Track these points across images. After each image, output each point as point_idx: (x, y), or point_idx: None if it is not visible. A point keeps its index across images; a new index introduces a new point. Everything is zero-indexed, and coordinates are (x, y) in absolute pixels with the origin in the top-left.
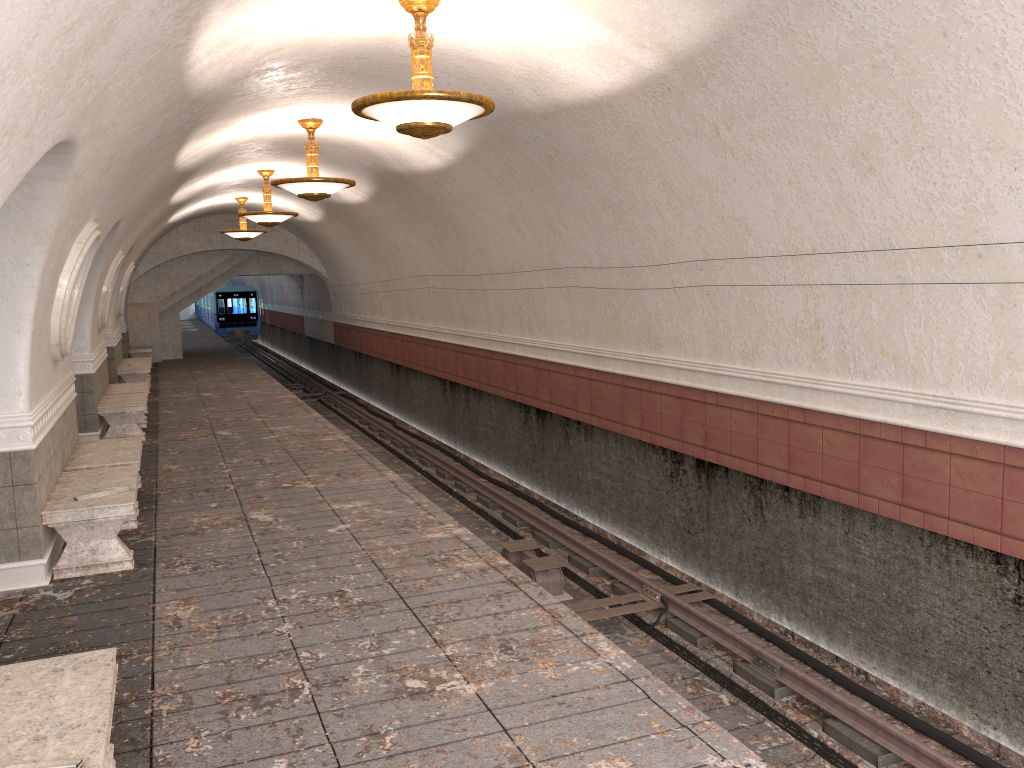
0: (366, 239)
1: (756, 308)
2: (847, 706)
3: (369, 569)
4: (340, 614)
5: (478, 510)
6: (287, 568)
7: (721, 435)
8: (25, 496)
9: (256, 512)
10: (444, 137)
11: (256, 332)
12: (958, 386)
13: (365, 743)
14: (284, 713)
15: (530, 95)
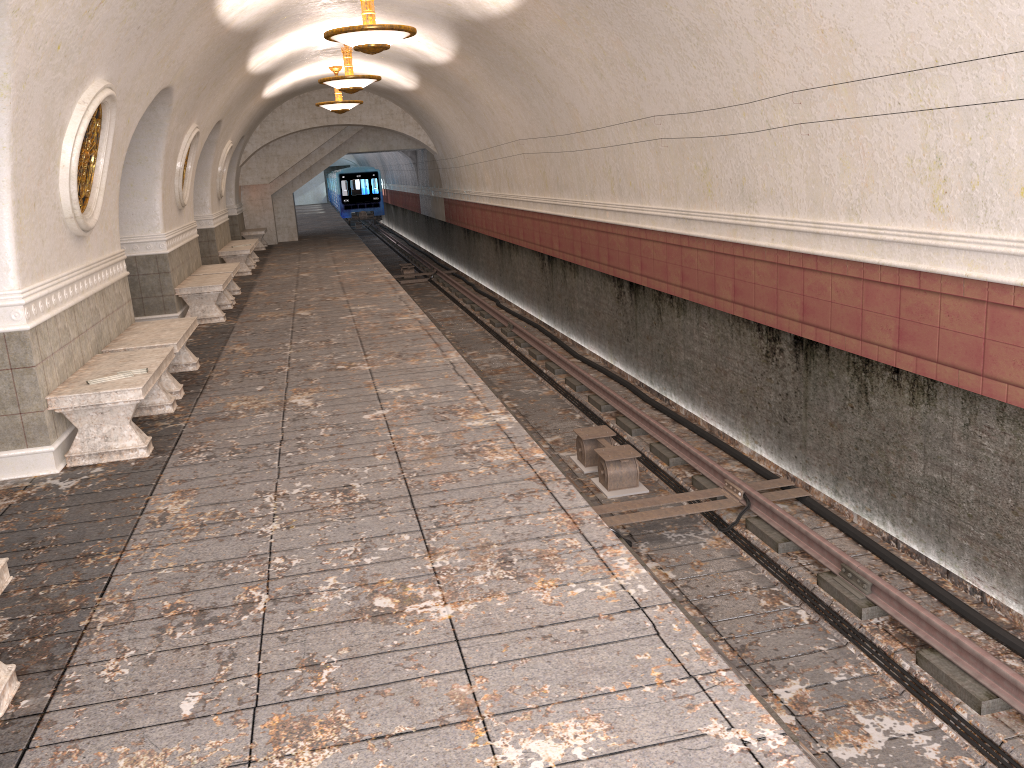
0: (462, 105)
1: (864, 147)
2: (948, 636)
3: (388, 461)
4: (336, 513)
5: (565, 393)
6: (303, 459)
7: (821, 307)
8: (25, 380)
9: (298, 396)
10: None
11: (380, 213)
12: None
13: (297, 677)
14: (224, 633)
15: None
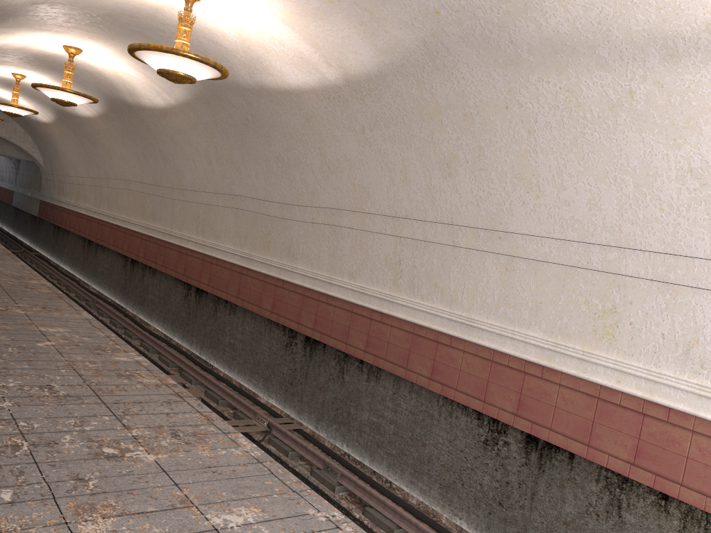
0: (85, 144)
1: (364, 245)
2: (380, 499)
3: (71, 374)
4: (50, 400)
5: (140, 352)
6: (5, 365)
7: (326, 323)
8: None
9: None
10: (172, 87)
11: None
12: (475, 311)
13: (73, 484)
14: (8, 460)
15: (245, 75)
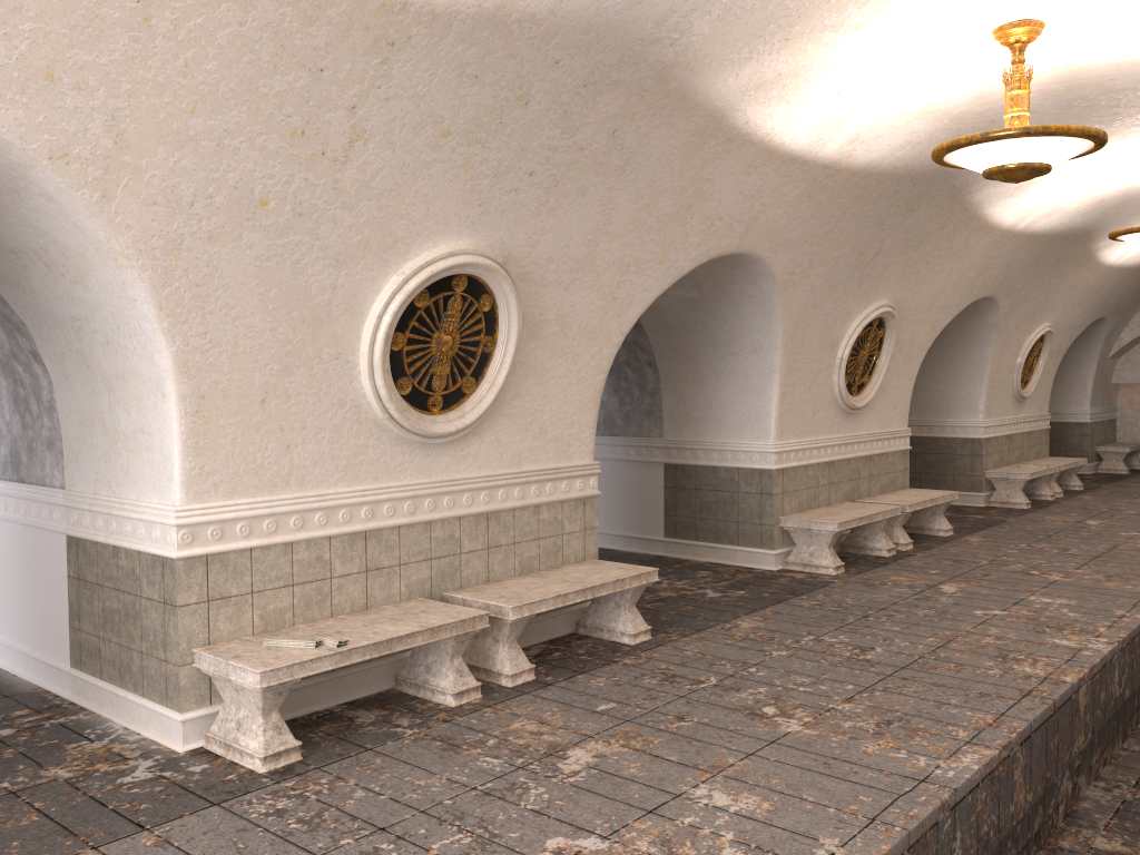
0: None
1: None
2: None
3: None
4: None
5: None
6: None
7: None
8: (171, 621)
9: (599, 745)
10: None
11: None
12: None
13: None
14: None
15: None
